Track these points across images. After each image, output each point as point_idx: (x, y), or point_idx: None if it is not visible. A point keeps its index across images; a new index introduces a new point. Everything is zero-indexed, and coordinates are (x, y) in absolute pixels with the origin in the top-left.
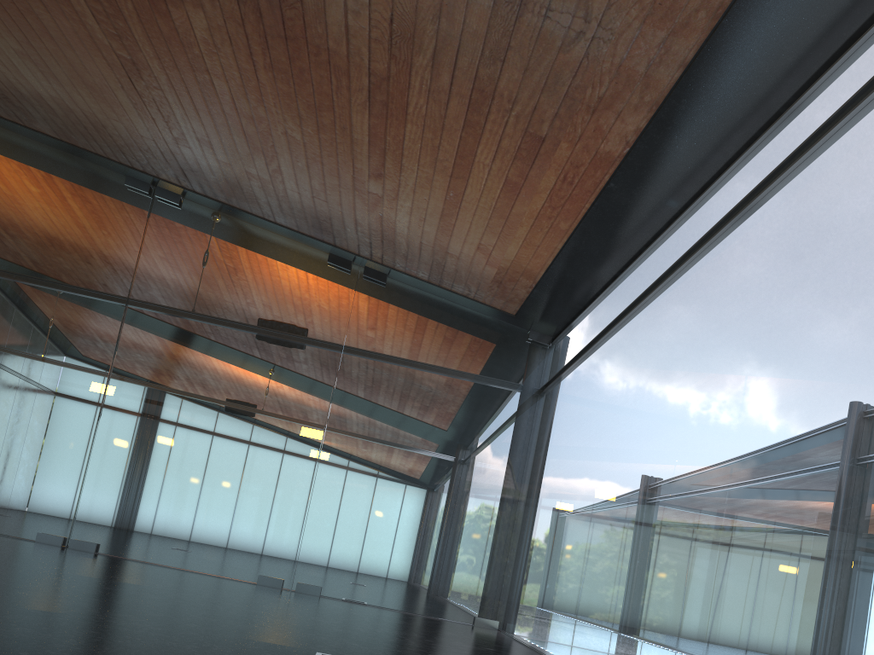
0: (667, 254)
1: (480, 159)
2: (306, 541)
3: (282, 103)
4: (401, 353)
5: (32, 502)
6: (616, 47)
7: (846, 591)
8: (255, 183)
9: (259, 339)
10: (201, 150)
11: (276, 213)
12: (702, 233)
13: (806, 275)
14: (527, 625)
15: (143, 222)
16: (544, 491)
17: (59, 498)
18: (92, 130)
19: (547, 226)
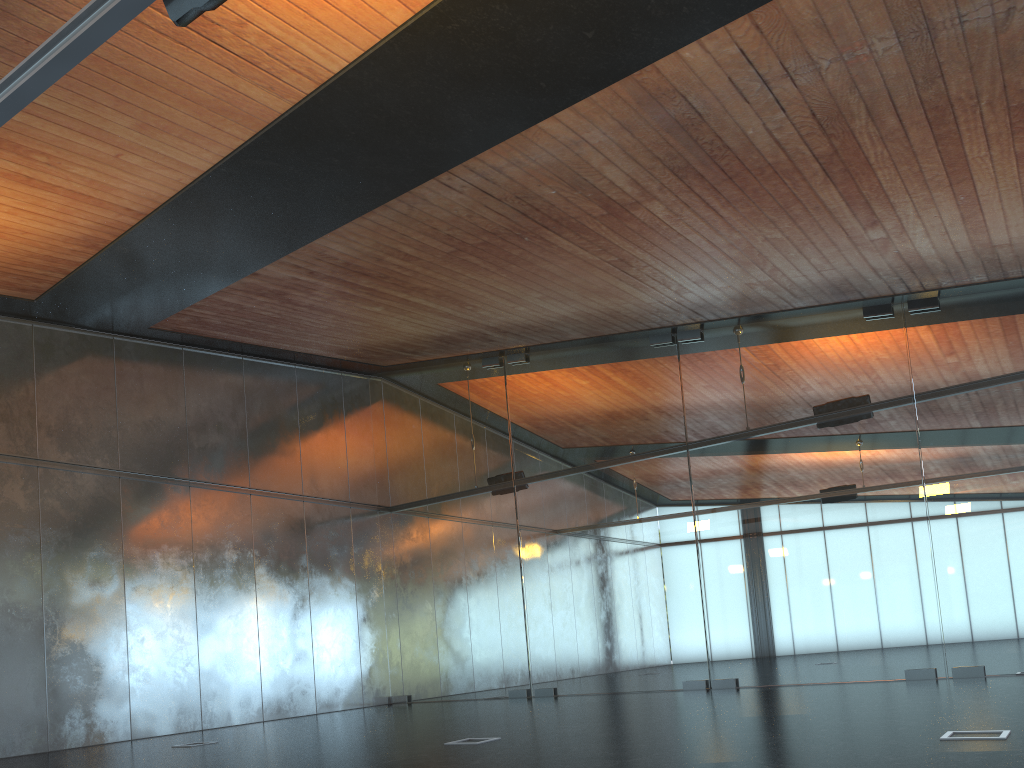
0: None
1: (972, 155)
2: (946, 619)
3: (750, 221)
4: (987, 373)
5: (669, 656)
6: None
7: None
8: (759, 288)
9: (820, 428)
10: (700, 288)
11: (790, 301)
12: None
13: None
14: None
15: (676, 370)
16: None
17: (689, 645)
18: (610, 318)
19: None
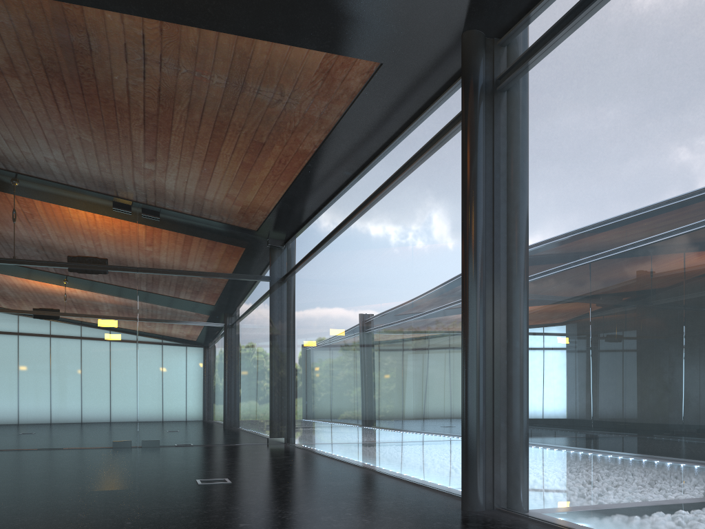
0: (349, 202)
1: (223, 152)
2: (142, 411)
3: (78, 124)
4: (181, 267)
5: None
6: (301, 106)
7: (450, 397)
8: (52, 163)
9: (74, 273)
10: (7, 145)
11: (68, 179)
12: (367, 195)
13: (418, 237)
14: (304, 437)
15: None
16: (298, 349)
17: None
18: None
19: (272, 184)
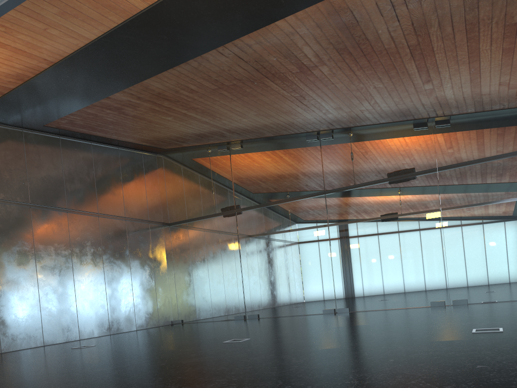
0: None
1: (482, 48)
2: (450, 277)
3: (369, 78)
4: (472, 158)
5: (316, 297)
6: None
7: None
8: (365, 112)
9: (391, 184)
10: (337, 112)
11: (379, 119)
12: None
13: None
14: None
15: (319, 153)
16: None
17: (326, 292)
18: (288, 126)
19: None
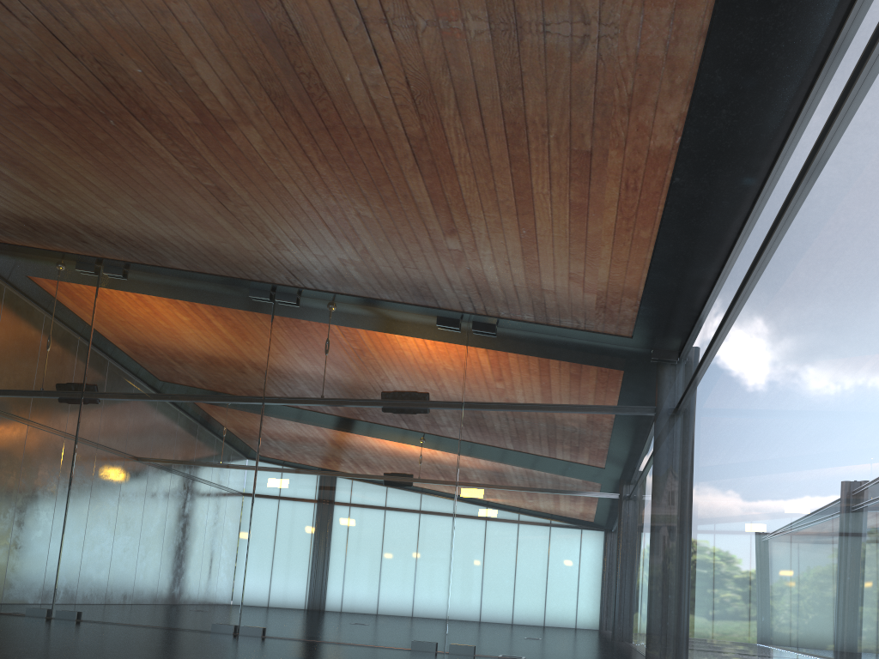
0: (756, 236)
1: (537, 189)
2: (453, 601)
3: (345, 188)
4: (521, 398)
5: (205, 596)
6: (626, 39)
7: None
8: (351, 267)
9: (383, 412)
10: (298, 249)
11: (378, 290)
12: (782, 203)
13: (873, 220)
14: None
15: (268, 325)
16: (689, 516)
17: (226, 589)
18: (210, 255)
19: (628, 239)
